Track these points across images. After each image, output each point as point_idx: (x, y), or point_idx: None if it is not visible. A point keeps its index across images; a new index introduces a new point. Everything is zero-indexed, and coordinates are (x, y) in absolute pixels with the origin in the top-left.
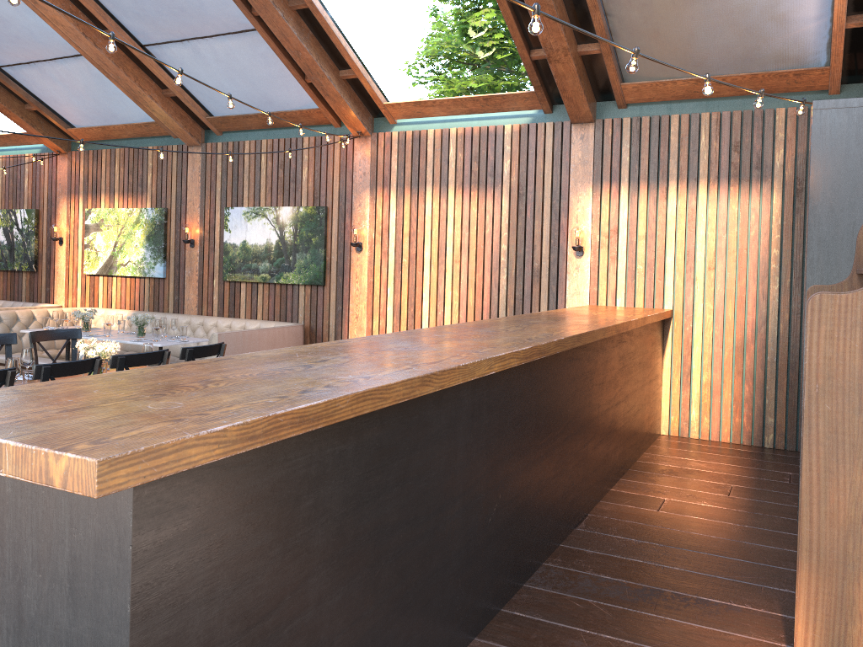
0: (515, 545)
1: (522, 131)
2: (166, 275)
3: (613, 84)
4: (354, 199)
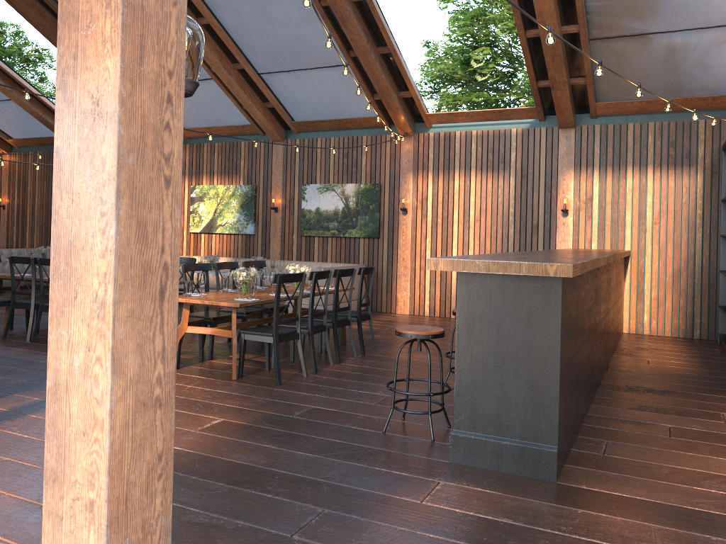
0: (597, 364)
1: (524, 133)
2: (255, 232)
3: (590, 103)
4: (401, 178)
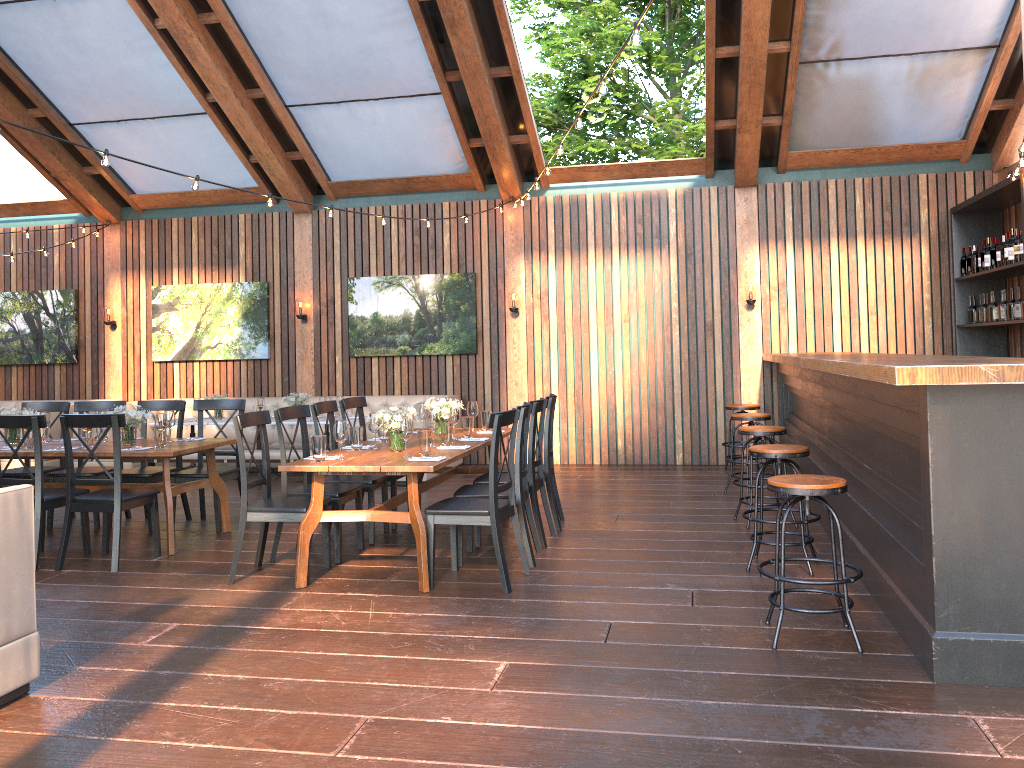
0: None
1: (687, 195)
2: (270, 356)
3: (781, 152)
4: (506, 264)
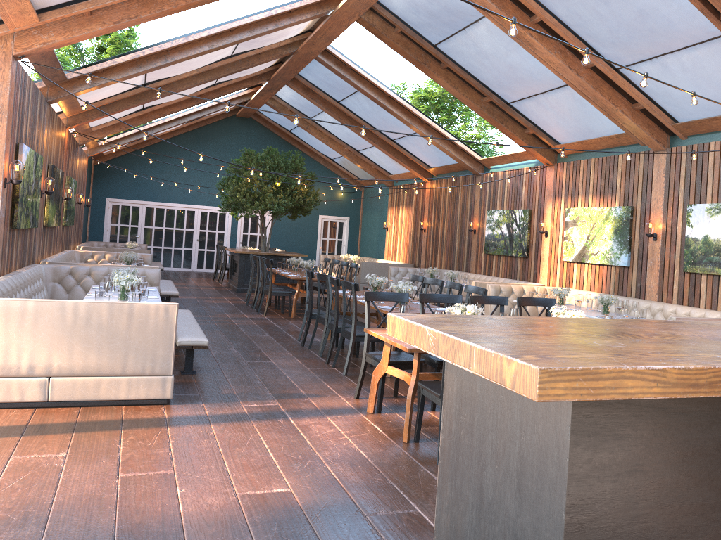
0: None
1: None
2: (629, 265)
3: None
4: None
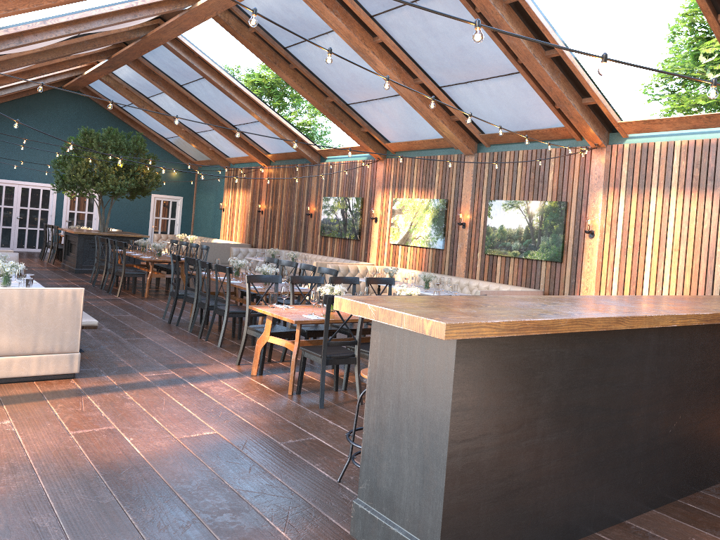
0: (692, 458)
1: None
2: (444, 247)
3: None
4: (589, 196)
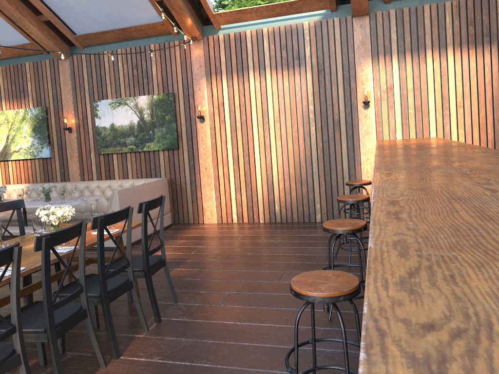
0: None
1: (317, 26)
2: (52, 155)
3: None
4: (194, 85)
